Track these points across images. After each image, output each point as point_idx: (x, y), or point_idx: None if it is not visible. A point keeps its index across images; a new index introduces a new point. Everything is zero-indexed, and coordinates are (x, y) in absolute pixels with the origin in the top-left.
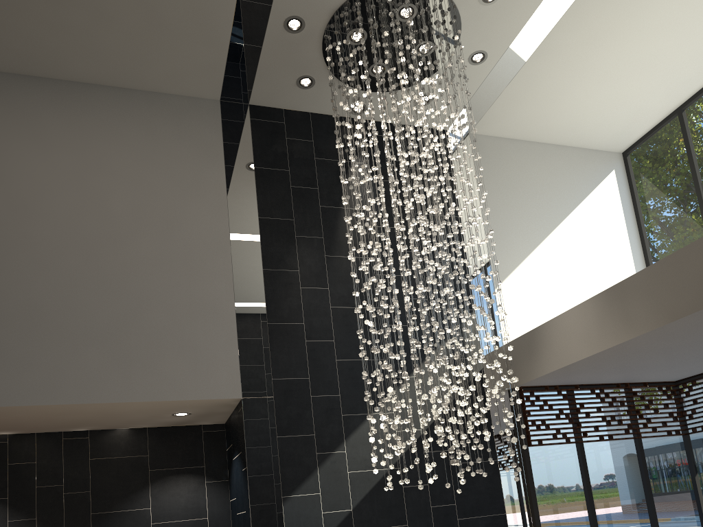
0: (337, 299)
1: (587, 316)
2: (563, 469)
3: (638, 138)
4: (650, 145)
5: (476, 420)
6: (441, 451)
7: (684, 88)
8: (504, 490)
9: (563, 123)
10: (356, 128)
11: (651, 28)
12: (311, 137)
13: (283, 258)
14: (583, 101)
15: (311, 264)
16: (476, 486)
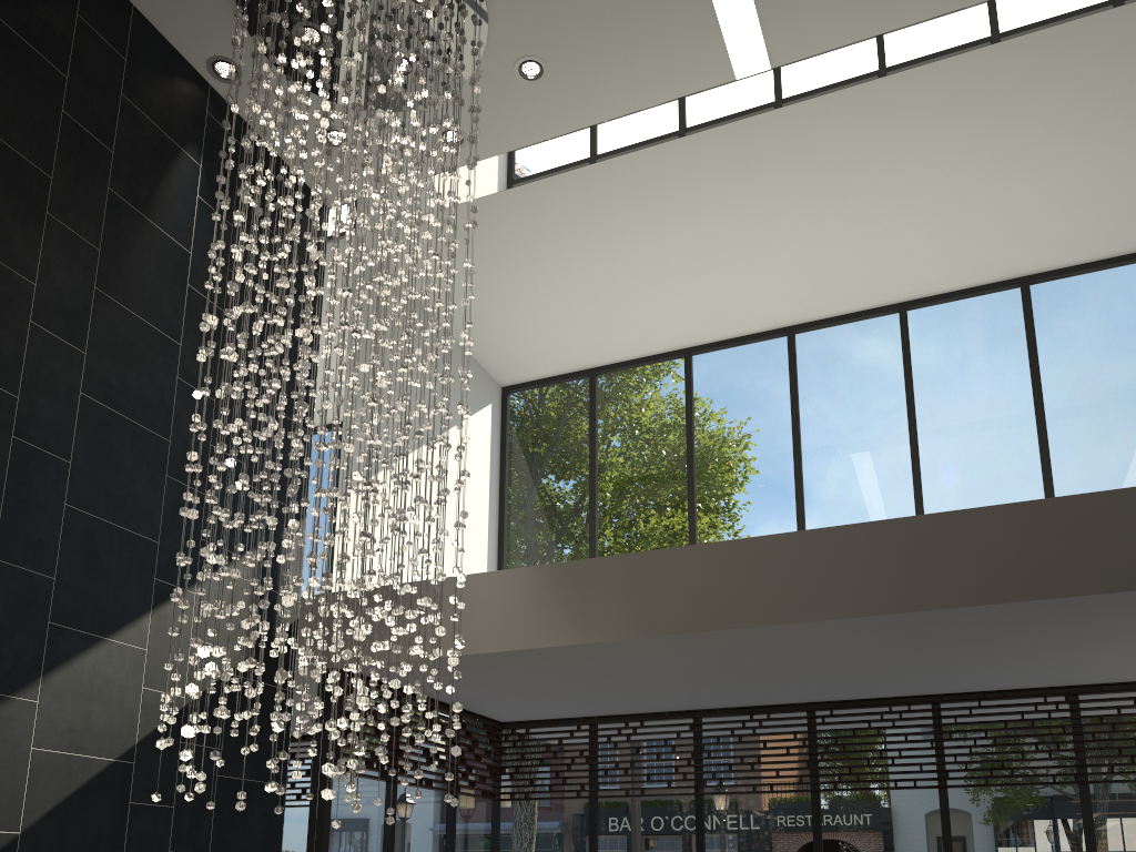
0: (97, 384)
1: (514, 592)
2: (365, 820)
3: (530, 380)
4: (543, 397)
5: (384, 704)
6: (209, 747)
7: (613, 349)
8: (285, 840)
9: (474, 304)
10: (322, 107)
11: (639, 257)
12: (124, 51)
13: (11, 240)
14: (515, 292)
15: (64, 287)
16: (248, 825)
